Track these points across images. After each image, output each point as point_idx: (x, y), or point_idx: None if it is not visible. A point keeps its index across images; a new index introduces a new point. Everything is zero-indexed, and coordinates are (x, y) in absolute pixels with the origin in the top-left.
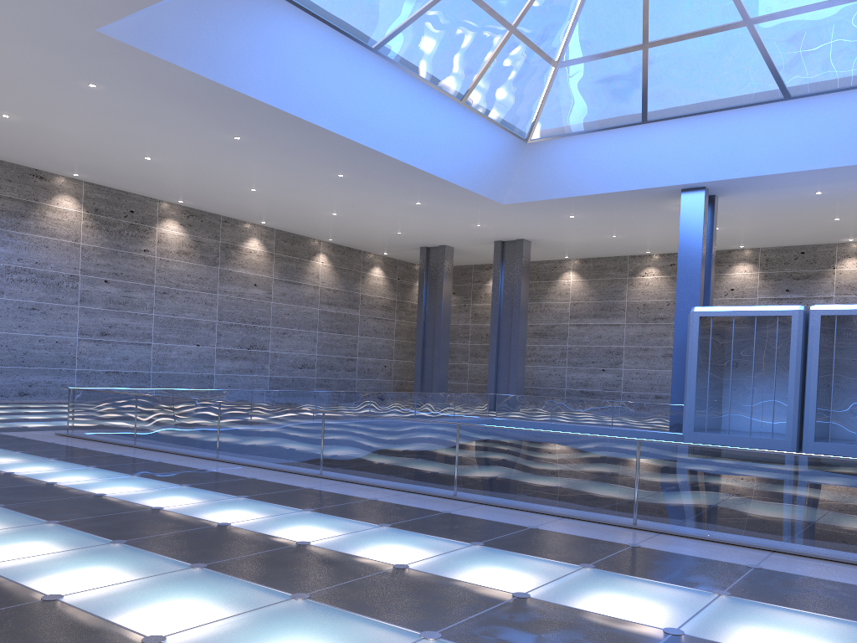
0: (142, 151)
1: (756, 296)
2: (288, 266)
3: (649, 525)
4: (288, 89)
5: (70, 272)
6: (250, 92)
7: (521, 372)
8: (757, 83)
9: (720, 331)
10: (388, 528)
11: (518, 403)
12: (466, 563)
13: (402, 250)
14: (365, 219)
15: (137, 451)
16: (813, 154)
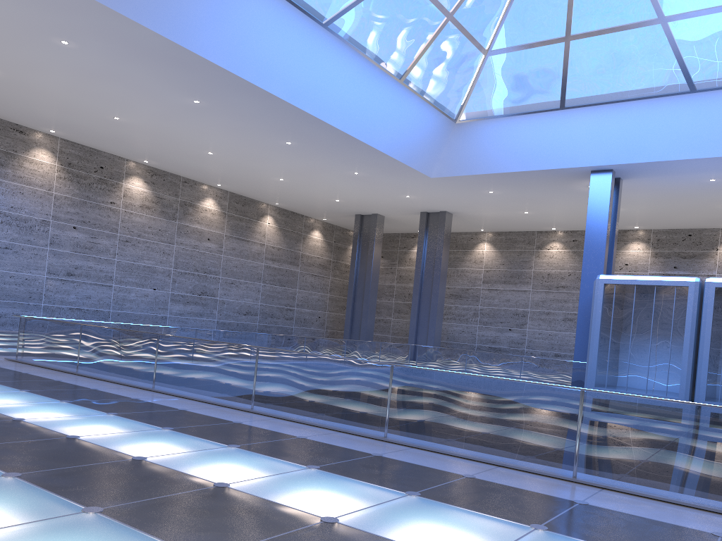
0: (111, 111)
1: (648, 271)
2: (238, 225)
3: (590, 479)
4: (244, 56)
5: (42, 217)
6: (209, 56)
7: (439, 327)
8: (667, 76)
9: (622, 298)
10: (317, 471)
11: (436, 354)
12: (403, 519)
13: (339, 217)
14: (308, 186)
15: (77, 378)
16: (712, 143)
